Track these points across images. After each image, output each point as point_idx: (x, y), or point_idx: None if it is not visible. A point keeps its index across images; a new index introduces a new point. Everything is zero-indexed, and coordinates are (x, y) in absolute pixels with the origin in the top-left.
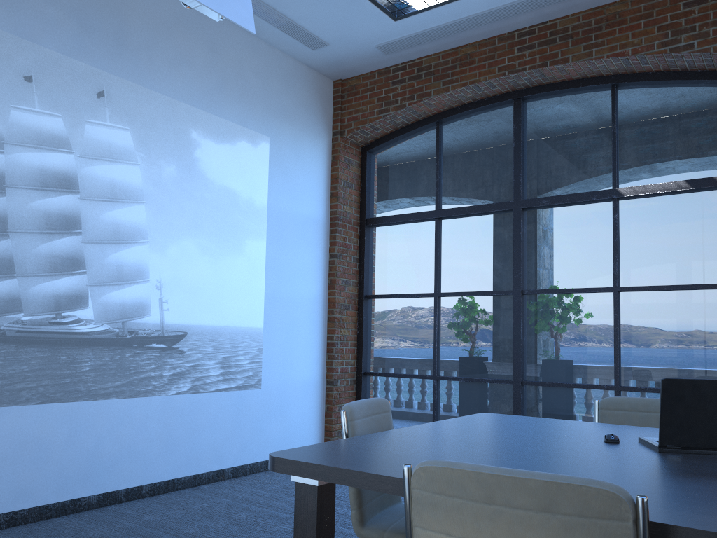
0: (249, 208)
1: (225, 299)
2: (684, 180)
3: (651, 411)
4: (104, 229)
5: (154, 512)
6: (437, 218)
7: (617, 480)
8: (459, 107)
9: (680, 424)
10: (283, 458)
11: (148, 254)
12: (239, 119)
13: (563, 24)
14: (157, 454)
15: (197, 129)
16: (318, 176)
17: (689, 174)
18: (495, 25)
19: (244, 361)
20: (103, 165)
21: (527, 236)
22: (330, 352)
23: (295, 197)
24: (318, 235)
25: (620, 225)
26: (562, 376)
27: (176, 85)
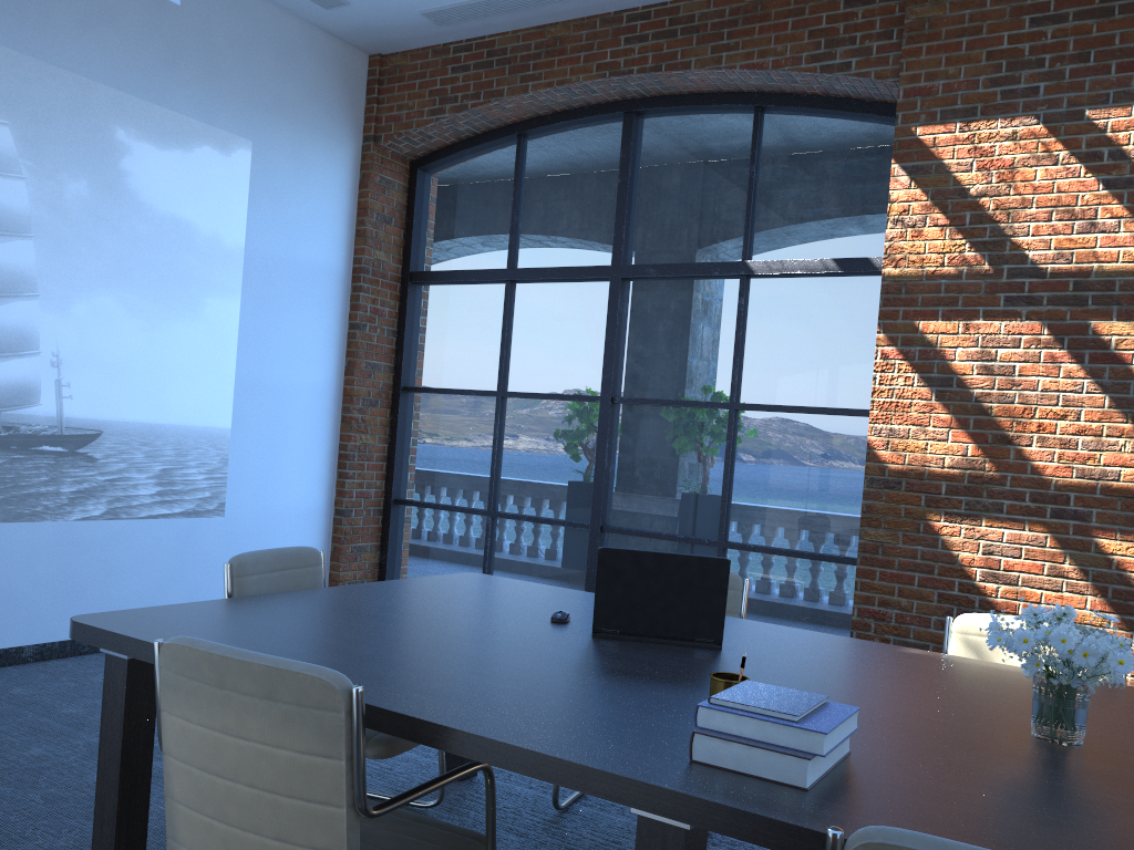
0: (213, 249)
1: (168, 384)
2: (832, 258)
3: None
4: None
5: (31, 684)
6: (508, 281)
7: (461, 669)
8: (550, 116)
9: (617, 604)
10: (82, 623)
11: (38, 314)
12: (199, 112)
13: (688, 9)
14: (49, 603)
15: (127, 127)
16: (336, 203)
17: (841, 250)
18: None
19: (196, 475)
20: None
21: (627, 319)
22: (342, 468)
23: (293, 235)
24: (332, 294)
25: (747, 315)
26: (655, 523)
27: (92, 57)
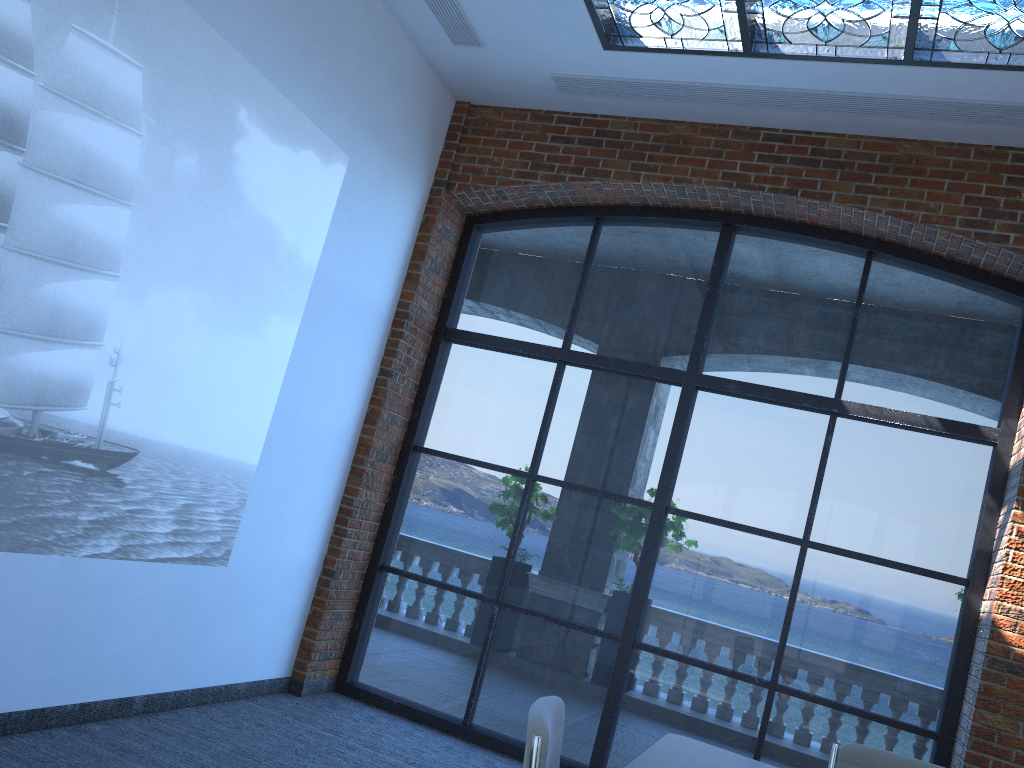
0: (290, 263)
1: (214, 406)
2: (937, 417)
3: None
4: (50, 234)
5: None
6: (561, 362)
7: None
8: (638, 208)
9: None
10: None
11: (112, 299)
12: (315, 113)
13: (834, 144)
14: (29, 660)
15: (250, 108)
16: (398, 241)
17: (943, 410)
18: (740, 110)
19: (213, 516)
20: (81, 118)
21: (693, 428)
22: (341, 524)
23: (358, 265)
24: (373, 334)
25: (831, 453)
26: (695, 649)
27: (238, 21)
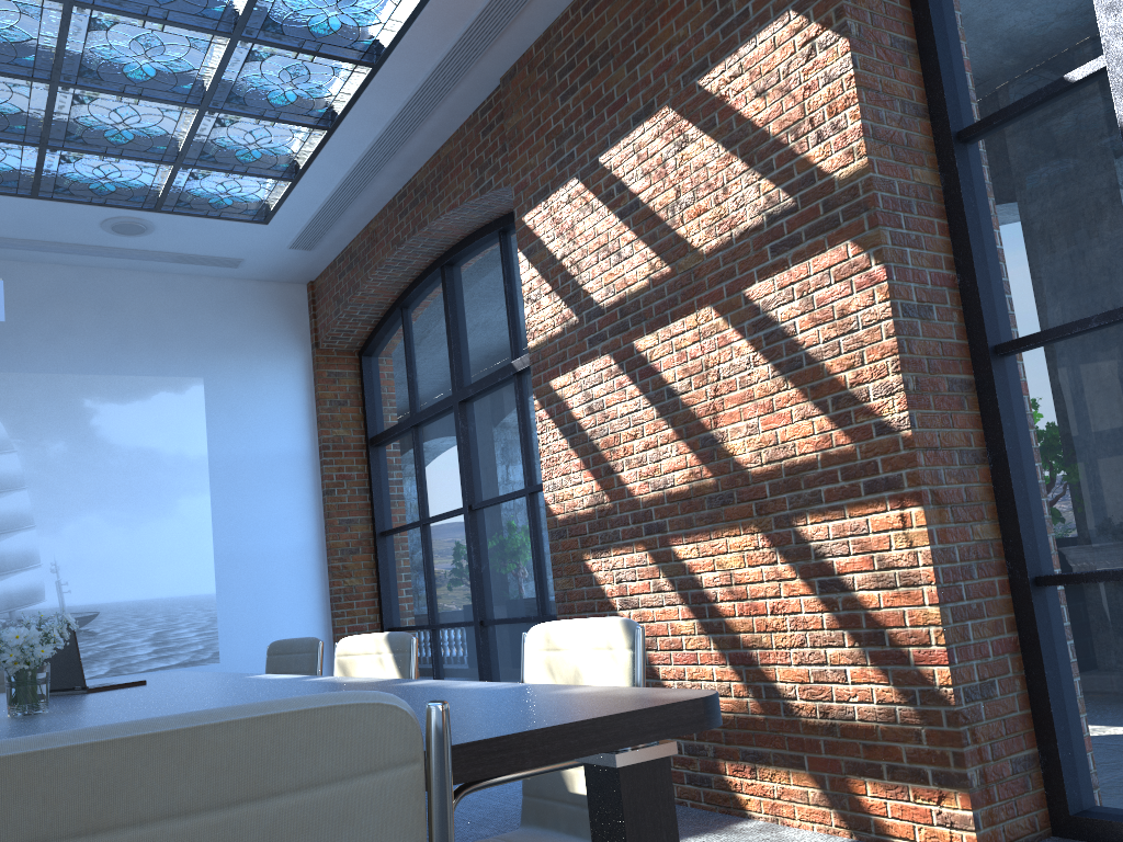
0: (179, 463)
1: (152, 569)
2: None
3: (293, 652)
4: None
5: None
6: (412, 427)
7: None
8: (408, 287)
9: None
10: None
11: (36, 539)
12: (152, 370)
13: (420, 178)
14: None
15: (92, 396)
16: (293, 402)
17: None
18: (367, 197)
19: (188, 634)
20: None
21: (471, 435)
22: (332, 609)
23: (253, 436)
24: (301, 472)
25: (525, 408)
26: (509, 609)
27: (58, 359)
